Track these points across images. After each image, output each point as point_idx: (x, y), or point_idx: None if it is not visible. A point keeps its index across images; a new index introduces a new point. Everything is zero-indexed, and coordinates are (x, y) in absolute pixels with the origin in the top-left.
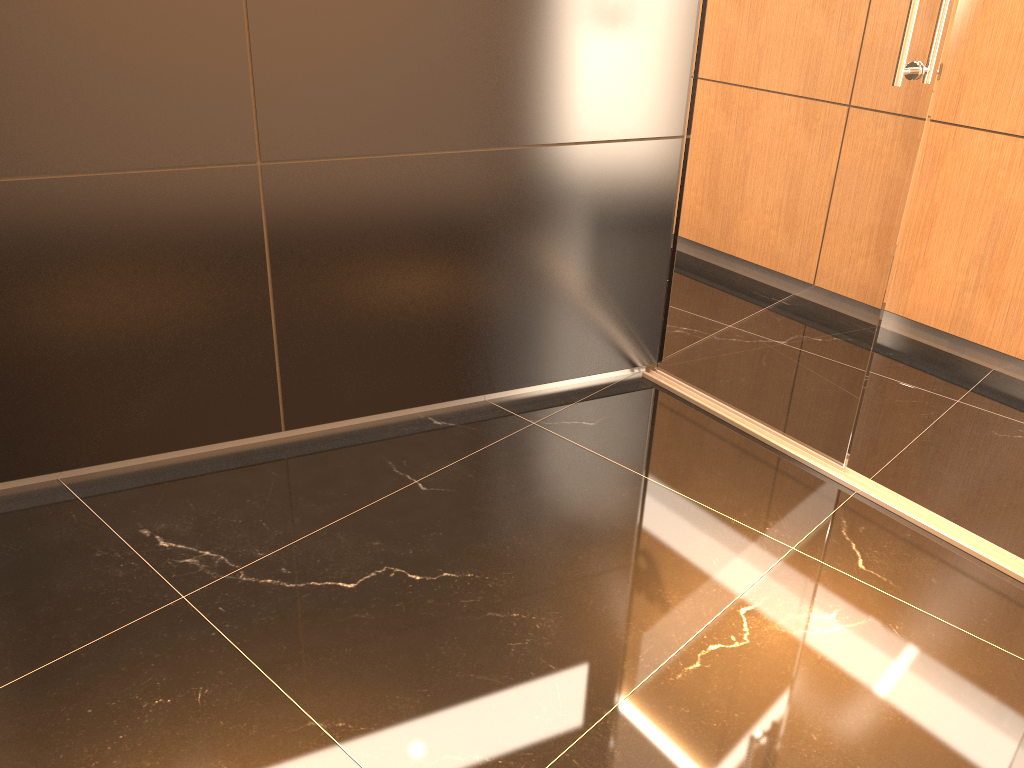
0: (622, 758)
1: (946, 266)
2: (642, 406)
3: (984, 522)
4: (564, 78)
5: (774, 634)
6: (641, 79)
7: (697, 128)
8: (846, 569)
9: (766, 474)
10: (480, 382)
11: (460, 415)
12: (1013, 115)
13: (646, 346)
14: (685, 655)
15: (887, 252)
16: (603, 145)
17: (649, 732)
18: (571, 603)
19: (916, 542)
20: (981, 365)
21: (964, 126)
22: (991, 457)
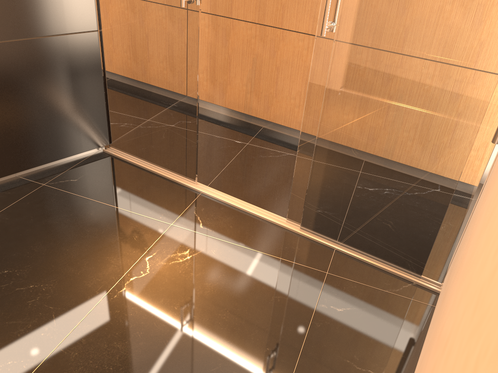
0: (86, 342)
1: (238, 83)
2: (102, 167)
3: (253, 197)
4: (20, 2)
5: (161, 266)
6: (67, 2)
7: (103, 26)
8: (195, 229)
9: (161, 191)
10: (9, 168)
11: (1, 186)
12: (253, 14)
13: (101, 136)
14: (119, 285)
15: (195, 84)
16: (53, 37)
17: (100, 326)
18: (62, 274)
19: (225, 211)
20: (258, 125)
21: (235, 19)
22: (259, 167)
